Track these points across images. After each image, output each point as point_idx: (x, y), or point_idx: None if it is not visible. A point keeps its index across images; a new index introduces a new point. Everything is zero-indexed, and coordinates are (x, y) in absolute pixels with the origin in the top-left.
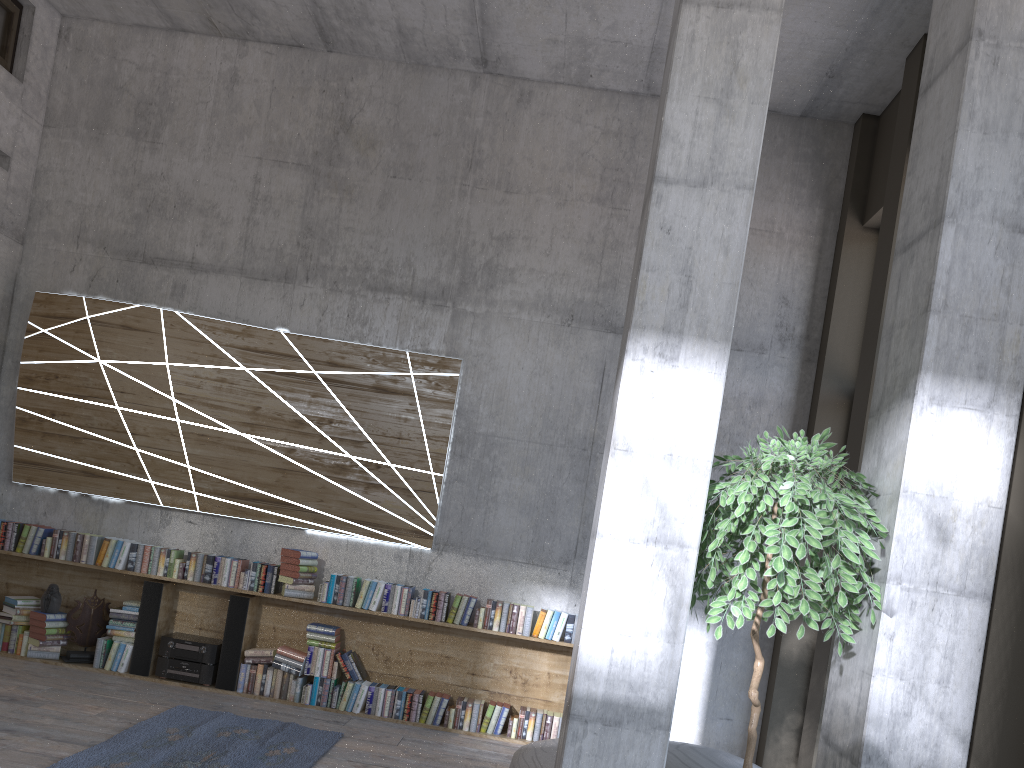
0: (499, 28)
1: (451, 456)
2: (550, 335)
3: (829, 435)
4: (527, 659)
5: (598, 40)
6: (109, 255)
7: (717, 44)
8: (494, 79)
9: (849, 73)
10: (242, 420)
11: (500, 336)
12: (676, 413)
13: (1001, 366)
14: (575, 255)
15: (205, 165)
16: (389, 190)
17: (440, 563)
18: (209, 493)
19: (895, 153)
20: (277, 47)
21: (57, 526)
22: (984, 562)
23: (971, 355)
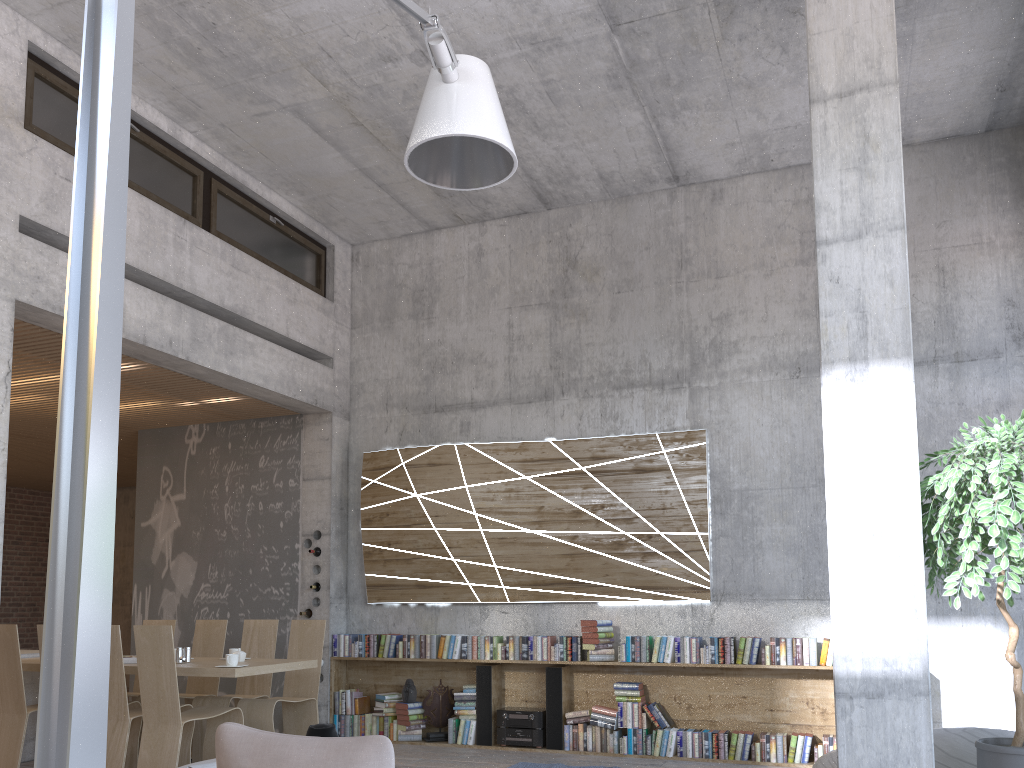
0: (682, 149)
1: (712, 515)
2: (781, 390)
3: None
4: (821, 689)
5: (770, 131)
6: (410, 412)
7: (847, 125)
8: (687, 189)
9: (1020, 82)
10: (530, 520)
11: (736, 401)
12: (876, 424)
13: None
14: (790, 314)
15: (469, 325)
16: (616, 304)
17: (721, 612)
18: (514, 585)
19: None
20: (508, 219)
21: (404, 633)
22: None
23: None
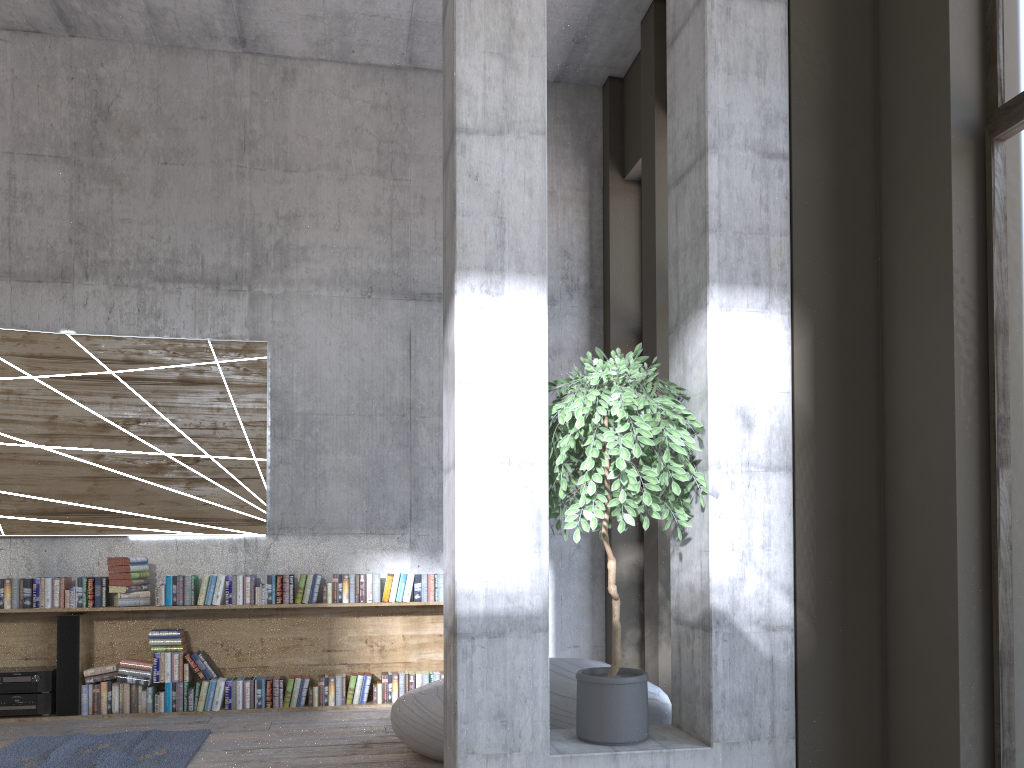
0: (256, 5)
1: (272, 440)
2: (352, 308)
3: (641, 350)
4: (380, 626)
5: (357, 15)
6: None
7: (493, 3)
8: (255, 58)
9: (593, 38)
10: (38, 432)
11: (303, 315)
12: (509, 344)
13: (771, 272)
14: (364, 228)
15: None
16: (162, 177)
17: (278, 547)
18: (13, 514)
19: (645, 108)
20: (11, 33)
21: None
22: (782, 440)
23: (746, 265)
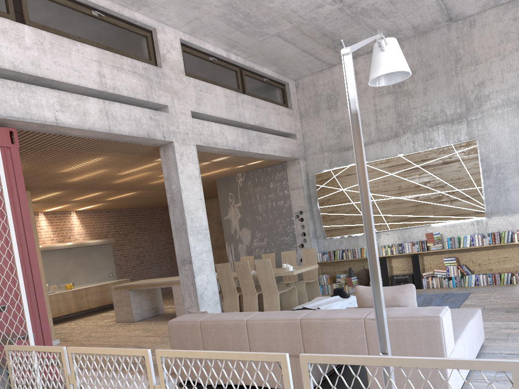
0: (453, 7)
1: (483, 178)
2: (513, 114)
3: None
4: None
5: None
6: (333, 152)
7: None
8: (456, 22)
9: None
10: (395, 192)
11: (490, 123)
12: None
13: None
14: (515, 77)
15: None
16: (426, 86)
17: (491, 221)
18: (391, 222)
19: None
20: (367, 54)
21: (343, 248)
22: None
23: None
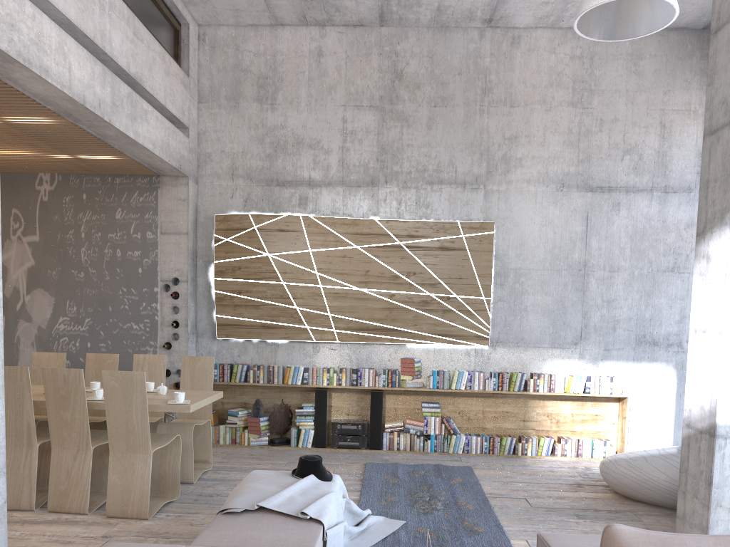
0: None
1: (494, 285)
2: (550, 198)
3: None
4: (557, 407)
5: None
6: (254, 183)
7: None
8: (494, 30)
9: None
10: (359, 280)
11: (517, 203)
12: None
13: None
14: (560, 143)
15: (308, 115)
16: (432, 116)
17: (495, 354)
18: (344, 329)
19: None
20: (345, 28)
21: (248, 362)
22: None
23: None
